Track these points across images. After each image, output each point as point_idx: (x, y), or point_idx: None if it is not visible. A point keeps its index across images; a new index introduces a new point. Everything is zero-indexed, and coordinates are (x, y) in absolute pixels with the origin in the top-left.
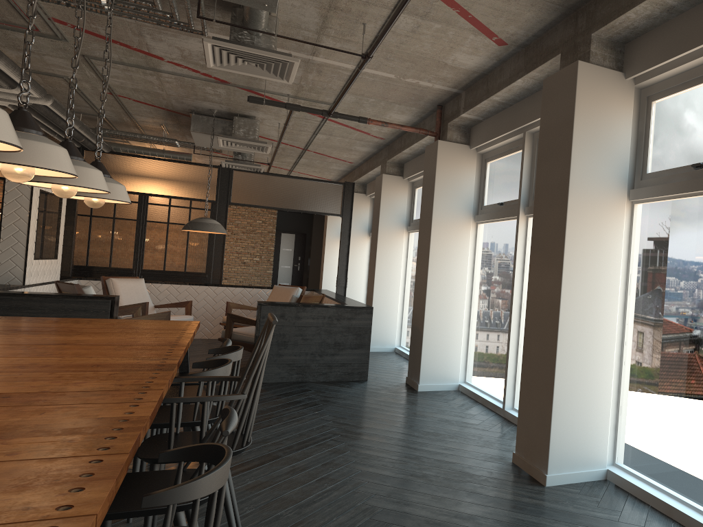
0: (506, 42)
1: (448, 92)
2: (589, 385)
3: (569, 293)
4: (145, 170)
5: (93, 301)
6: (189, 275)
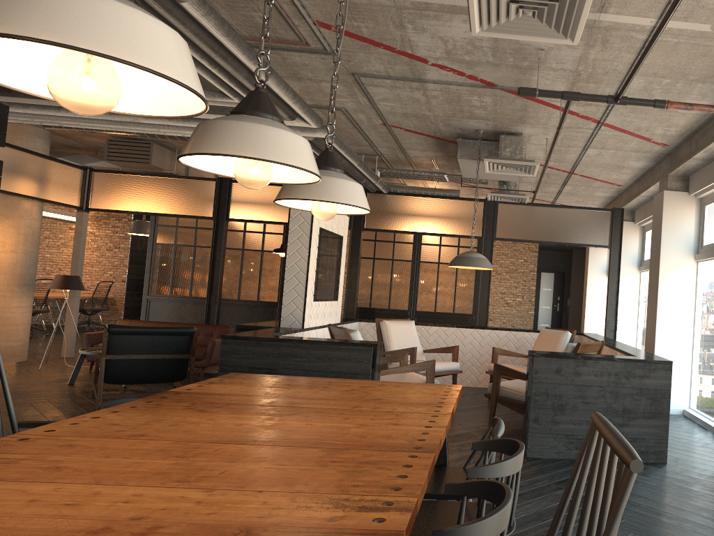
0: None
1: None
2: None
3: None
4: (418, 208)
5: (356, 349)
6: (457, 316)
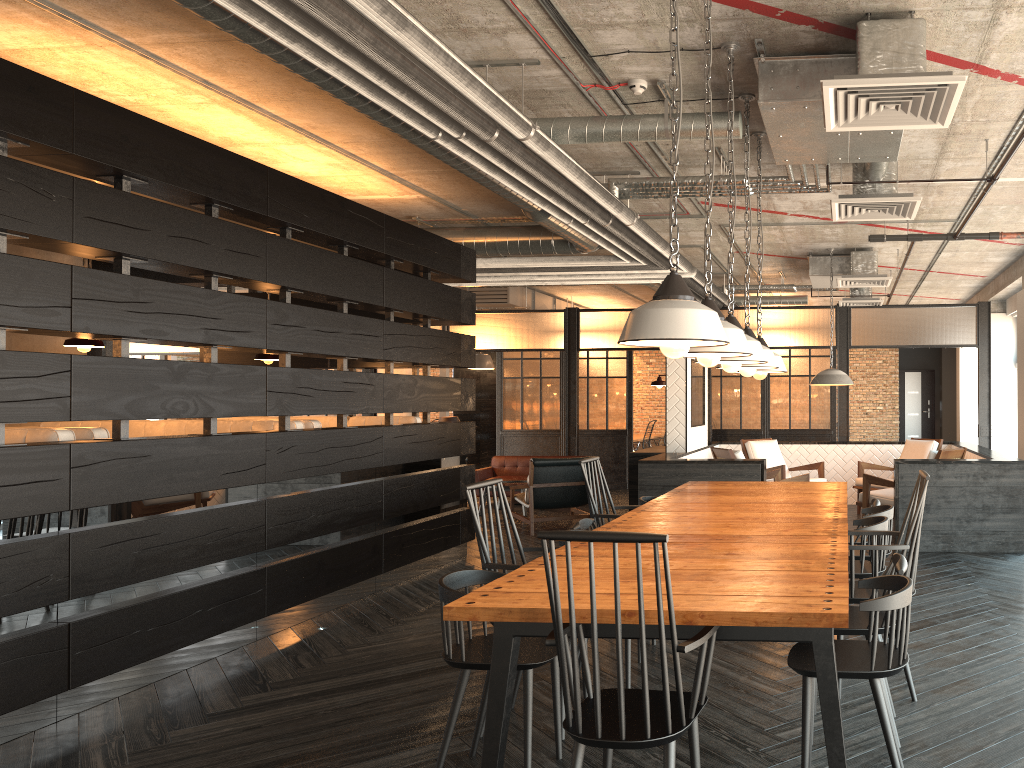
0: None
1: None
2: None
3: None
4: (766, 322)
5: (746, 465)
6: (813, 433)
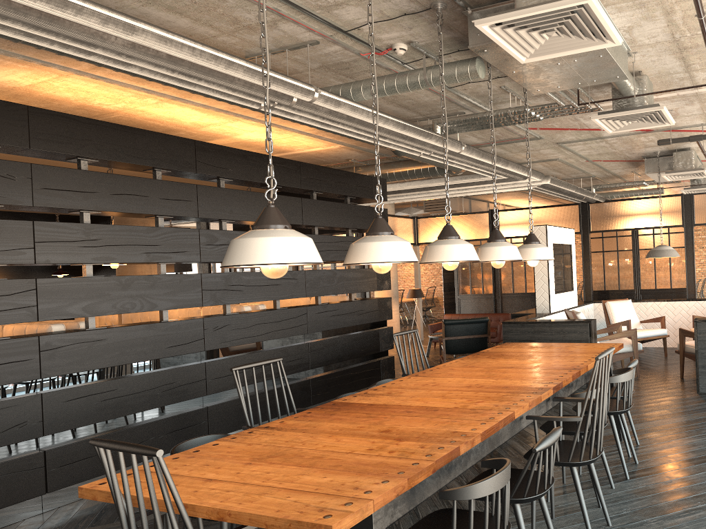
0: None
1: None
2: None
3: None
4: (629, 210)
5: (578, 325)
6: (674, 291)
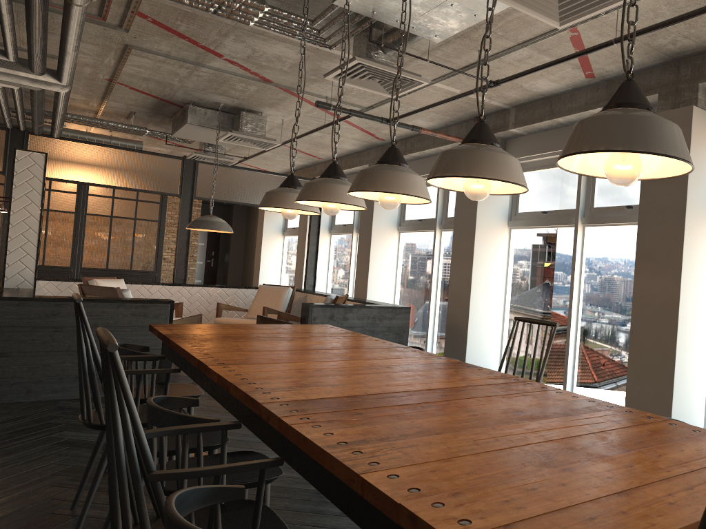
0: (595, 76)
1: (498, 107)
2: (694, 370)
3: (684, 295)
4: (101, 159)
5: (153, 306)
6: (136, 274)
